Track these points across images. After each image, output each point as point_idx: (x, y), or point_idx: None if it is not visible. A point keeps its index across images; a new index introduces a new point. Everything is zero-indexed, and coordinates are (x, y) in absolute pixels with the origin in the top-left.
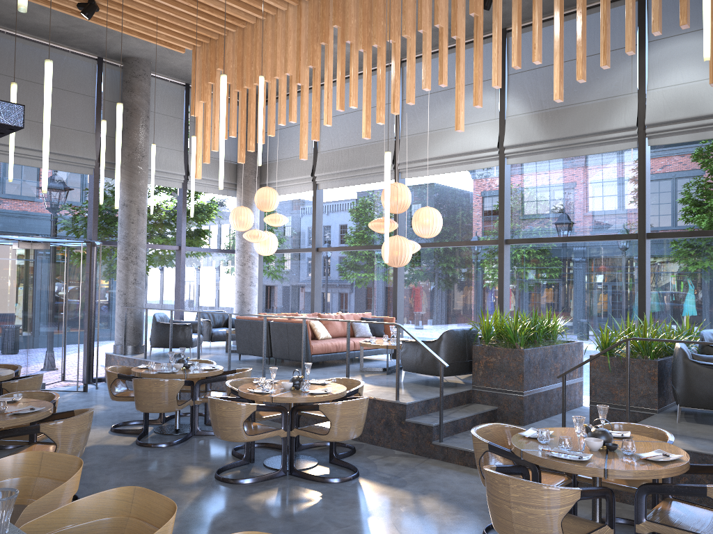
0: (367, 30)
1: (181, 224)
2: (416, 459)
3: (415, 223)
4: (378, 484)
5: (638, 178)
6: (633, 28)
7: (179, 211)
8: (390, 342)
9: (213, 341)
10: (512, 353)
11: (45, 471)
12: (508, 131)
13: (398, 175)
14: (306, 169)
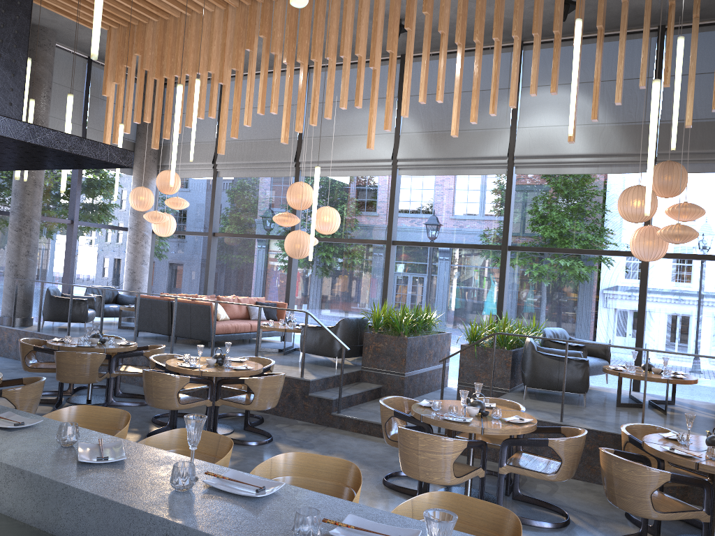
0: (291, 45)
1: (75, 198)
2: (317, 427)
3: (316, 220)
4: (291, 447)
5: (505, 199)
6: (516, 88)
7: (73, 185)
8: (288, 326)
9: (104, 317)
10: (398, 340)
11: (91, 420)
12: (402, 146)
13: (299, 173)
14: (208, 156)
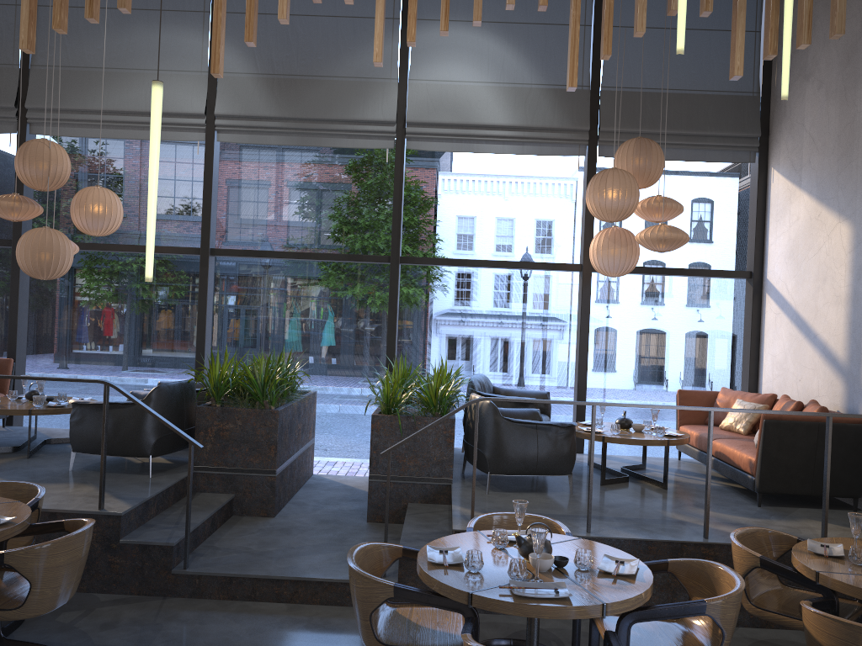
0: None
1: None
2: (146, 603)
3: (79, 211)
4: None
5: (395, 187)
6: None
7: None
8: (34, 404)
9: None
10: (261, 416)
11: None
12: (222, 94)
13: (26, 128)
14: None
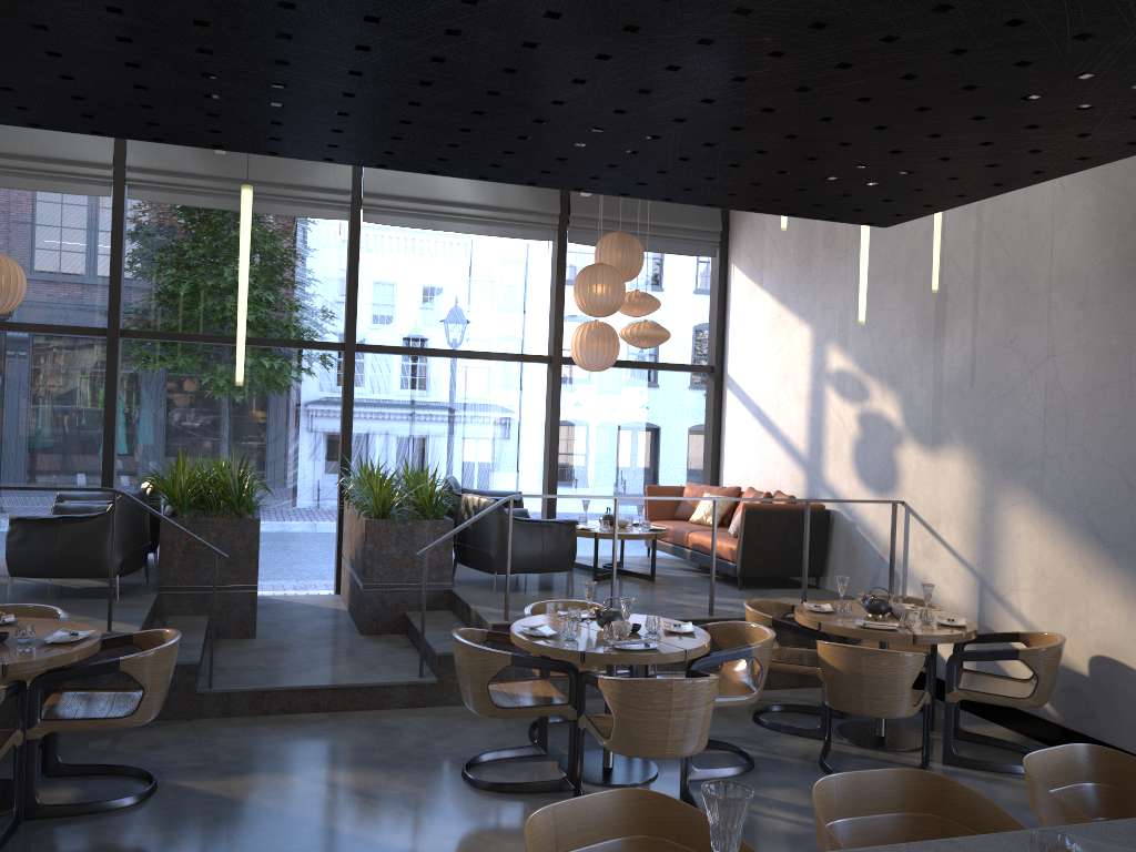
0: None
1: None
2: (174, 726)
3: None
4: (213, 779)
5: (350, 265)
6: None
7: None
8: None
9: None
10: (240, 526)
11: (564, 839)
12: (135, 142)
13: None
14: None
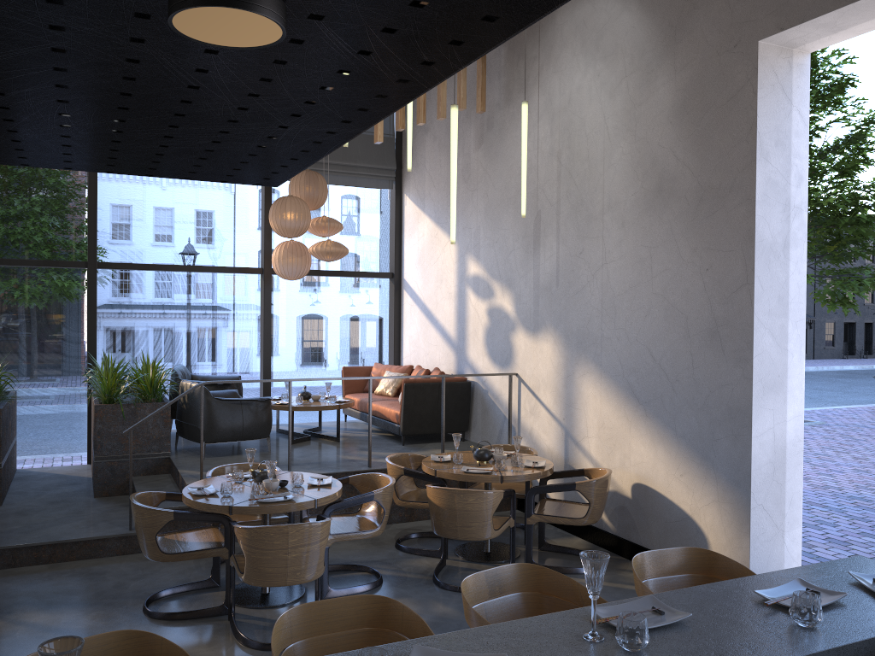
0: None
1: None
2: None
3: None
4: None
5: (89, 198)
6: None
7: None
8: None
9: None
10: None
11: None
12: None
13: None
14: None
